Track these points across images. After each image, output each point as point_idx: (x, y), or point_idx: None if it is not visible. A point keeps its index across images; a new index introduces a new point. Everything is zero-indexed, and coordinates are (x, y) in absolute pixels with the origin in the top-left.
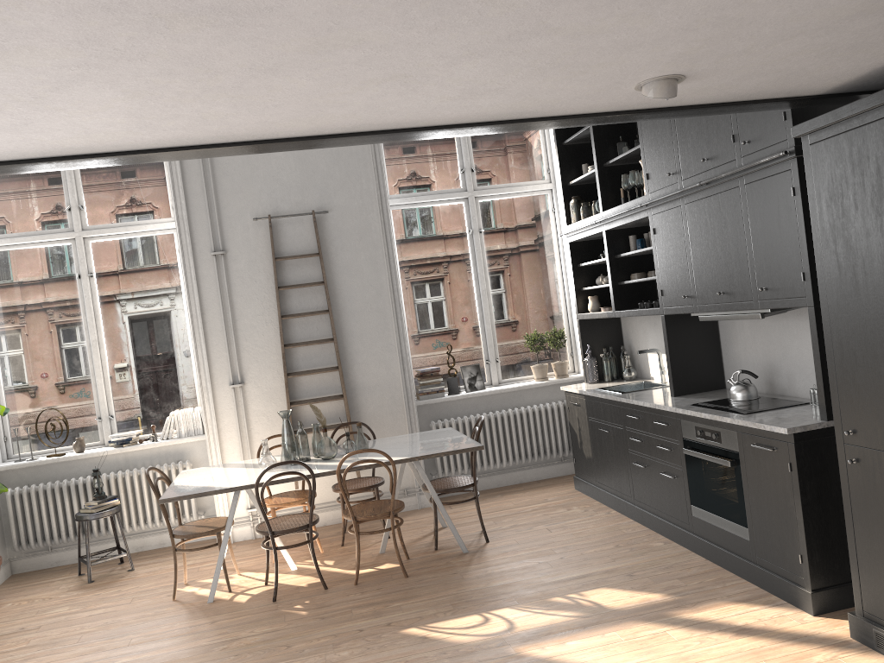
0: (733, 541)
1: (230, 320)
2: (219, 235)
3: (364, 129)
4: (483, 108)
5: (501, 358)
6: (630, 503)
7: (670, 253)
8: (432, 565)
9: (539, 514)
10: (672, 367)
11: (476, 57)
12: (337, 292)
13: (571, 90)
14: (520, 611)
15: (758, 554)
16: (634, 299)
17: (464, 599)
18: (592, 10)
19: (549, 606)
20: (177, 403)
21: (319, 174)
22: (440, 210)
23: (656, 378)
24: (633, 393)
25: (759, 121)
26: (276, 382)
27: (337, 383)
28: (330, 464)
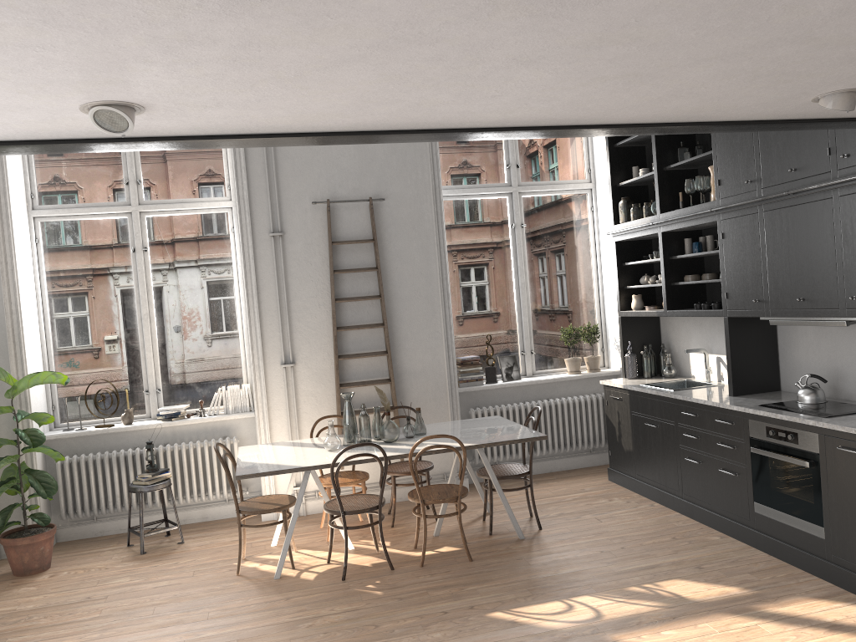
0: (804, 539)
1: (285, 301)
2: (278, 216)
3: (542, 124)
4: (664, 110)
5: (535, 350)
6: (677, 497)
7: (740, 258)
8: (493, 550)
9: (582, 504)
10: (732, 367)
11: (716, 61)
12: (389, 278)
13: (758, 97)
14: (602, 599)
15: (834, 553)
16: (685, 300)
17: (539, 585)
18: None
19: (629, 595)
20: (223, 380)
21: (377, 162)
22: (485, 203)
23: (698, 377)
24: (685, 390)
25: None
26: (326, 363)
27: (385, 367)
28: (395, 447)
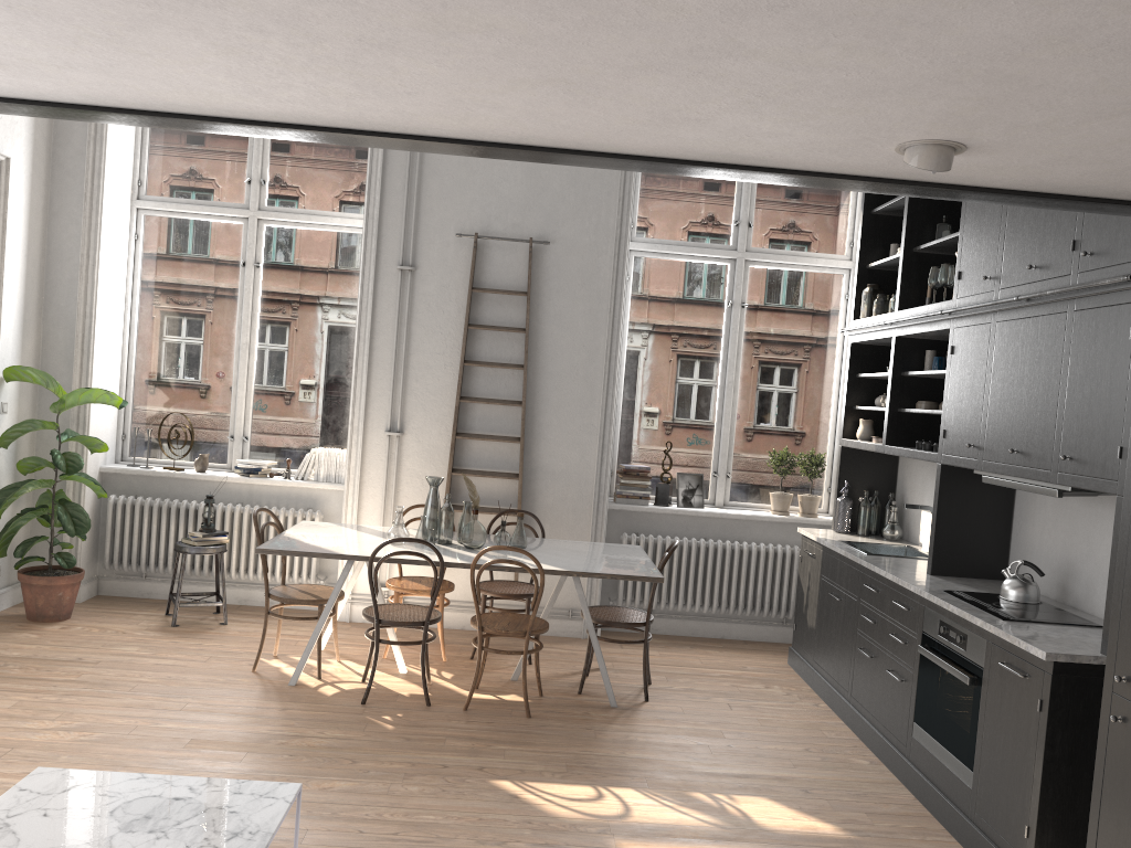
0: (952, 784)
1: (403, 353)
2: (411, 246)
3: (536, 143)
4: (687, 142)
5: (733, 474)
6: (845, 700)
7: (965, 383)
8: (566, 712)
9: (726, 684)
10: (936, 535)
11: (655, 72)
12: (540, 345)
13: (804, 138)
14: (646, 798)
15: (978, 810)
16: (914, 435)
17: (585, 763)
18: (798, 33)
19: (684, 801)
20: (324, 439)
21: (549, 194)
22: (697, 268)
23: (925, 546)
24: (881, 557)
25: (1110, 227)
26: (442, 440)
27: (516, 459)
28: (470, 554)
